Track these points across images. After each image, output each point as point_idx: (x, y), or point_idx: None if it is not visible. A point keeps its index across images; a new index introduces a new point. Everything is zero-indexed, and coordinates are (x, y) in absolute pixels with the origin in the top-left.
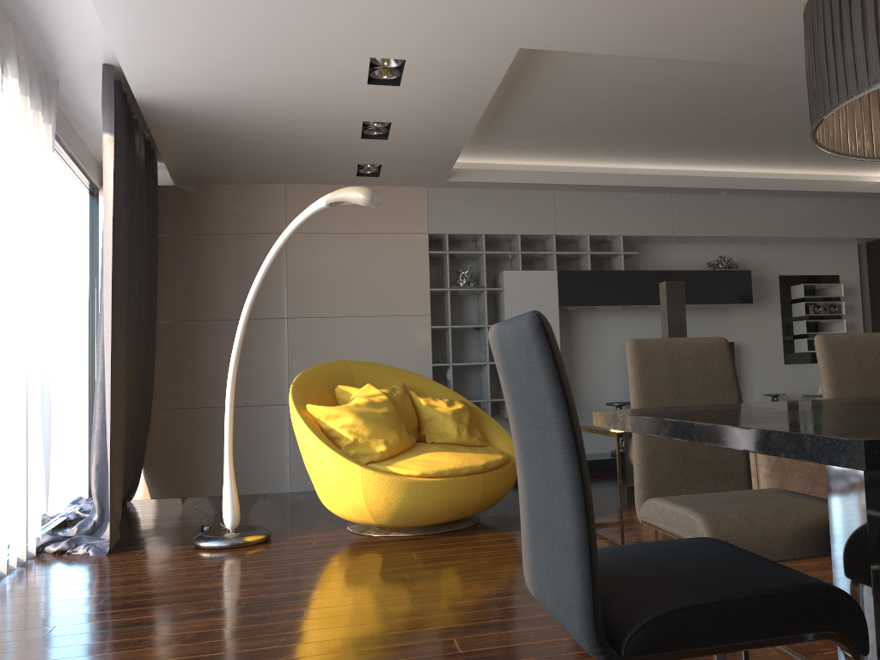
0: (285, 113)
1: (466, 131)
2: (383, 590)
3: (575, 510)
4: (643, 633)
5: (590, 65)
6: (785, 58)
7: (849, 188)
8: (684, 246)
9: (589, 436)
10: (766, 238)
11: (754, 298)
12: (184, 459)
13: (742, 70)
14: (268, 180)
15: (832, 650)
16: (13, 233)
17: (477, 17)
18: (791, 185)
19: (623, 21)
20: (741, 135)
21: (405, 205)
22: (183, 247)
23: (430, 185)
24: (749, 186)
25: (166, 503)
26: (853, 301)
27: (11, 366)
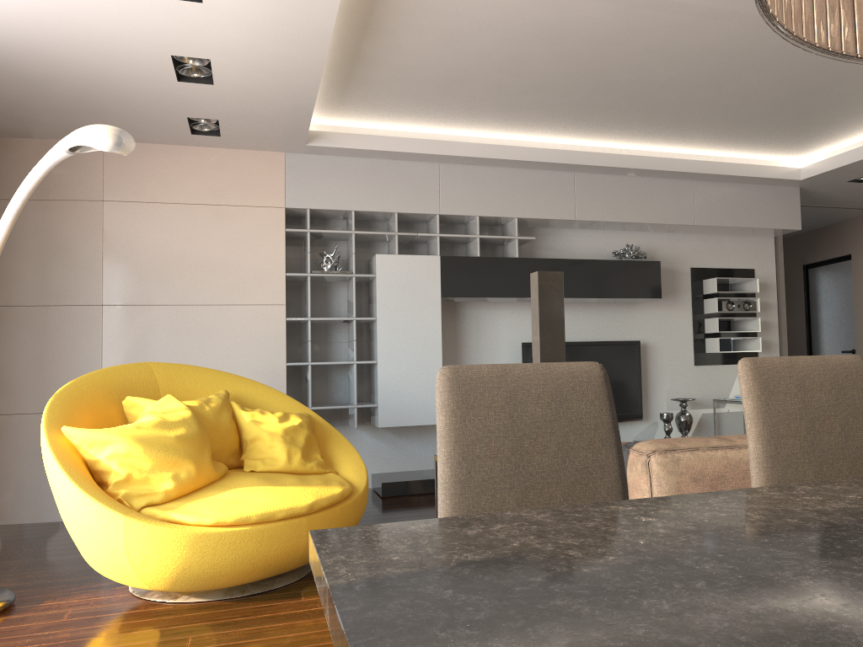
0: (58, 36)
1: (312, 77)
2: None
3: None
4: None
5: None
6: None
7: (768, 174)
8: (588, 232)
9: None
10: (678, 226)
11: (664, 292)
12: None
13: (652, 14)
14: None
15: None
16: None
17: None
18: (706, 167)
19: None
20: (651, 104)
21: (257, 173)
22: None
23: (289, 150)
24: (660, 166)
25: None
26: (769, 297)
27: None
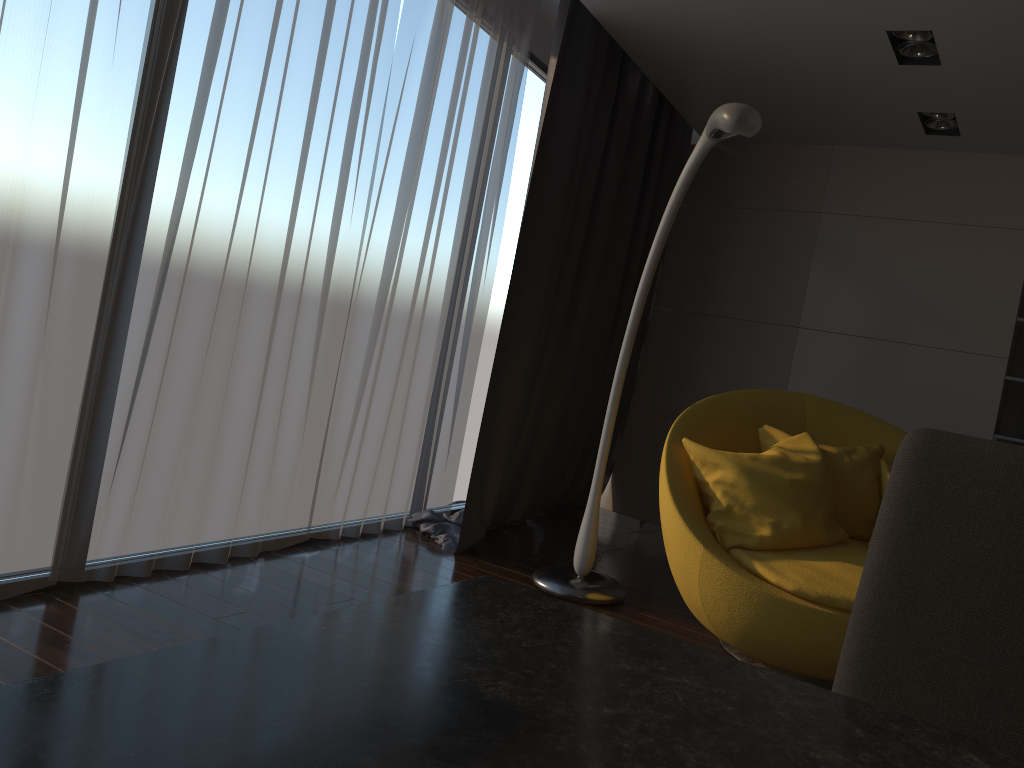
0: (769, 22)
1: None
2: None
3: None
4: None
5: None
6: None
7: None
8: None
9: None
10: None
11: None
12: (651, 476)
13: None
14: (809, 140)
15: None
16: (408, 165)
17: None
18: None
19: None
20: None
21: (1003, 184)
22: (700, 222)
23: None
24: None
25: (616, 520)
26: None
27: (378, 314)
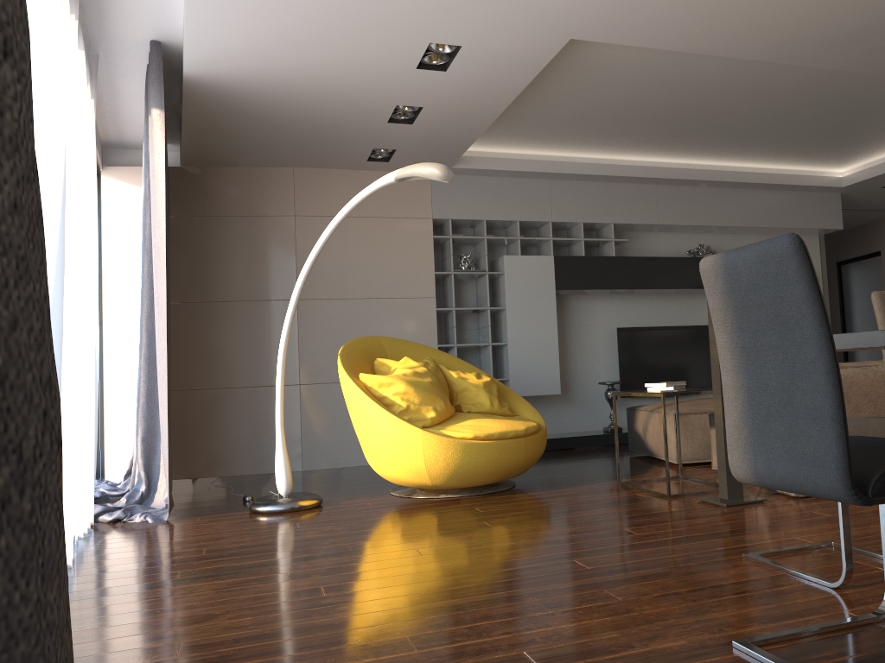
0: (325, 94)
1: (490, 117)
2: (475, 533)
3: (830, 387)
4: (883, 479)
5: (617, 58)
6: (800, 57)
7: (815, 182)
8: (665, 234)
9: (581, 415)
10: (741, 228)
11: None
12: (194, 440)
13: (750, 67)
14: (277, 163)
15: None
16: (84, 202)
17: (543, 8)
18: (765, 178)
19: (671, 17)
20: (730, 129)
21: (410, 191)
22: (190, 229)
23: None
24: (728, 178)
25: (180, 483)
26: None
27: (86, 333)
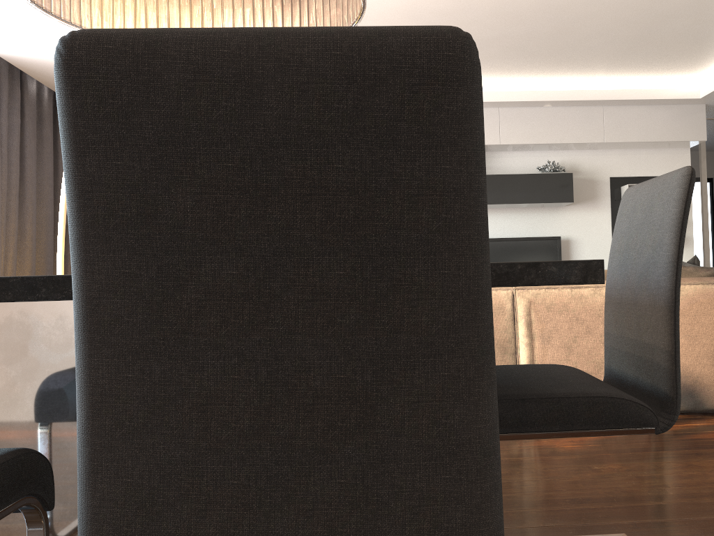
0: None
1: None
2: None
3: None
4: None
5: None
6: None
7: (667, 95)
8: (520, 153)
9: None
10: (591, 144)
11: (585, 198)
12: None
13: None
14: None
15: None
16: None
17: None
18: (609, 95)
19: None
20: (528, 51)
21: None
22: None
23: None
24: (567, 97)
25: None
26: None
27: None
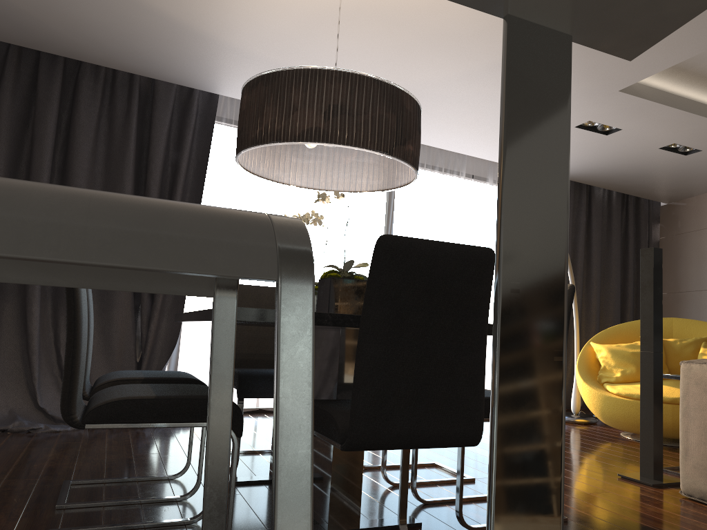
0: (613, 159)
1: None
2: None
3: None
4: None
5: None
6: None
7: None
8: None
9: None
10: None
11: None
12: None
13: None
14: None
15: (450, 490)
16: None
17: None
18: None
19: None
20: None
21: None
22: (671, 244)
23: None
24: None
25: None
26: None
27: None
